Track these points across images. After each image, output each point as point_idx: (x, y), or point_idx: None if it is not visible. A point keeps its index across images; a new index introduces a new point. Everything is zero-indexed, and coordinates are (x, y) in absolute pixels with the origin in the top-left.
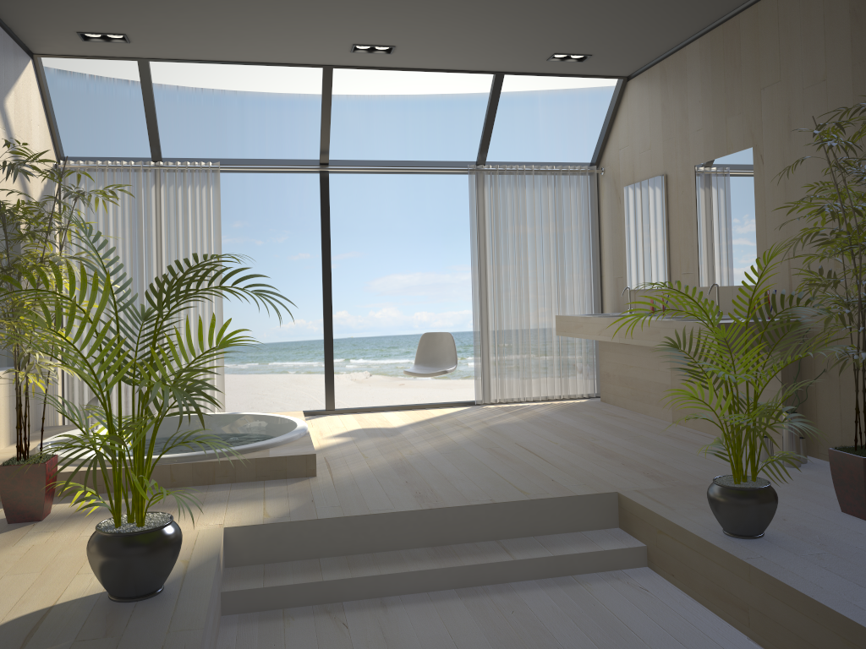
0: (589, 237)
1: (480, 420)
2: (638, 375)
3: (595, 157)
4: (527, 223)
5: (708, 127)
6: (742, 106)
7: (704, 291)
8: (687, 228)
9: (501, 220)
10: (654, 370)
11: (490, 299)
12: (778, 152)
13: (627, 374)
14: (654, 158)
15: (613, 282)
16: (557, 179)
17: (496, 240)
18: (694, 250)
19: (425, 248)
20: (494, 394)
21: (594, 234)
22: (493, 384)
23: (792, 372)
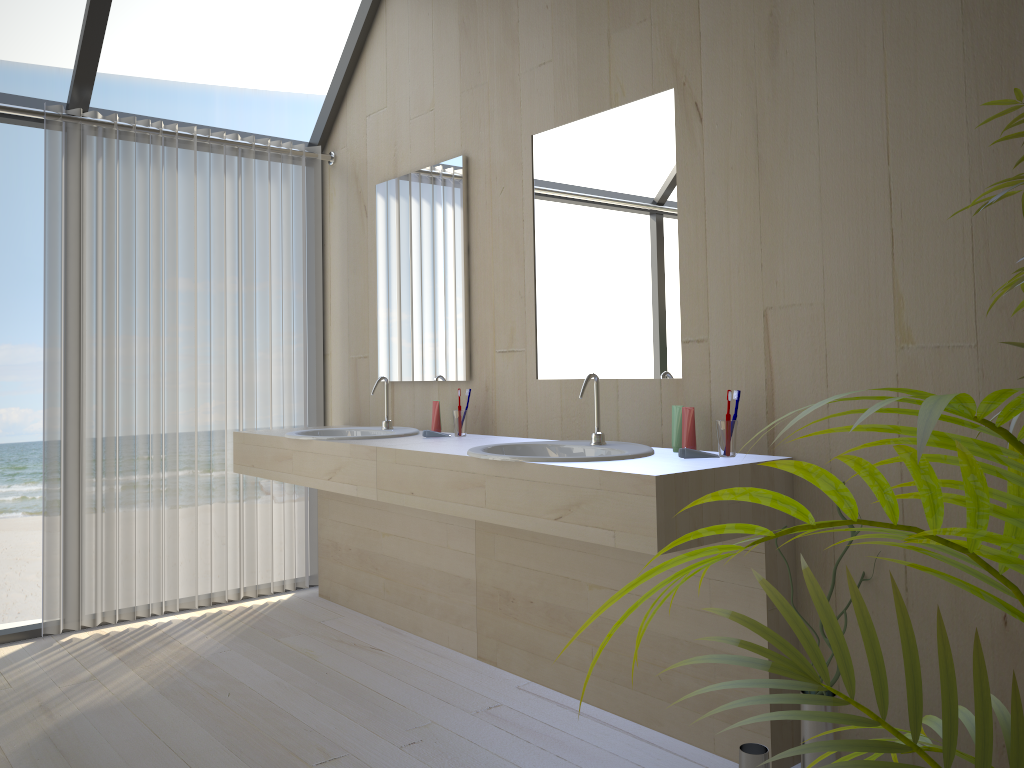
0: (306, 280)
1: (39, 698)
2: (403, 554)
3: (320, 132)
4: (179, 243)
5: (565, 55)
6: (649, 6)
7: (550, 387)
8: (513, 261)
9: (120, 231)
10: (439, 547)
11: (90, 400)
12: (742, 93)
13: (377, 549)
14: (441, 127)
15: (349, 367)
16: (246, 162)
17: (109, 273)
18: (528, 305)
19: (21, 305)
20: (90, 607)
21: (315, 275)
22: (89, 587)
23: (783, 577)
